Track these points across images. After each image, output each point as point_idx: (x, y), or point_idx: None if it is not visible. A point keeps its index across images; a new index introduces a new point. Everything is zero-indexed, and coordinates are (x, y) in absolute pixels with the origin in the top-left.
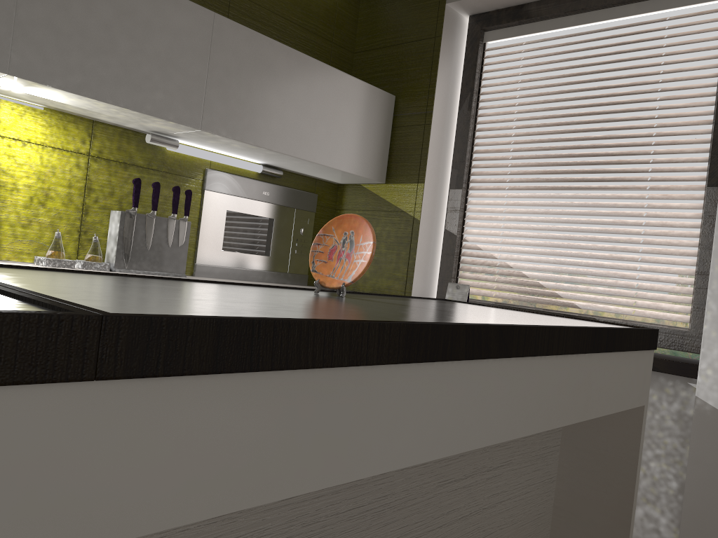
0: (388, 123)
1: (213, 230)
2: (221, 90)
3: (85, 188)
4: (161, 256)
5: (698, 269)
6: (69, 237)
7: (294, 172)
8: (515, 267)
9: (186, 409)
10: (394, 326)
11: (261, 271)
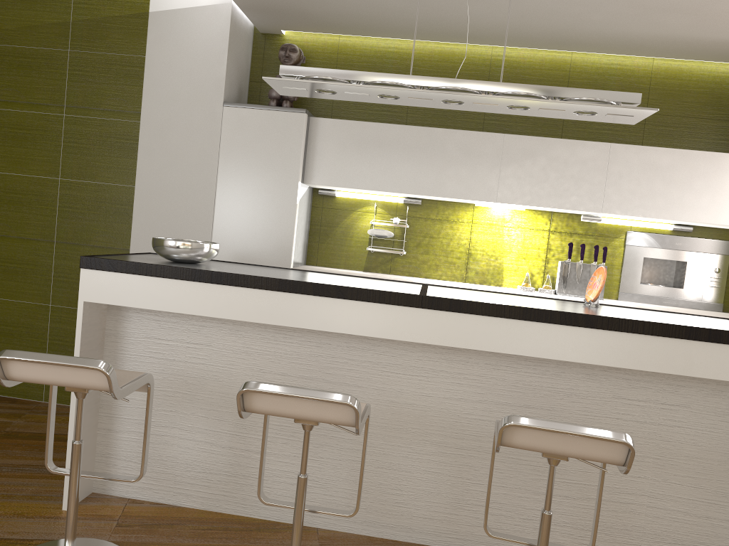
0: None
1: (632, 271)
2: (616, 187)
3: (547, 249)
4: (586, 286)
5: None
6: (538, 276)
7: (707, 226)
8: None
9: (442, 318)
10: (516, 307)
11: (674, 299)
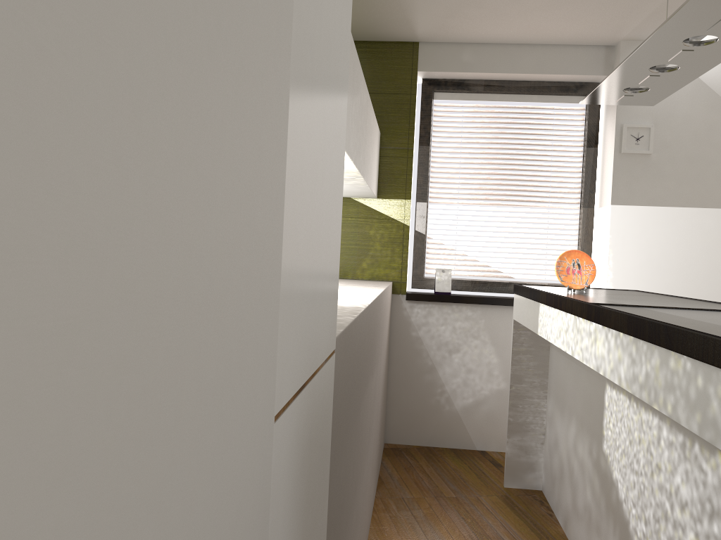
0: (379, 154)
1: None
2: (366, 147)
3: None
4: None
5: None
6: None
7: None
8: (469, 254)
9: None
10: None
11: None
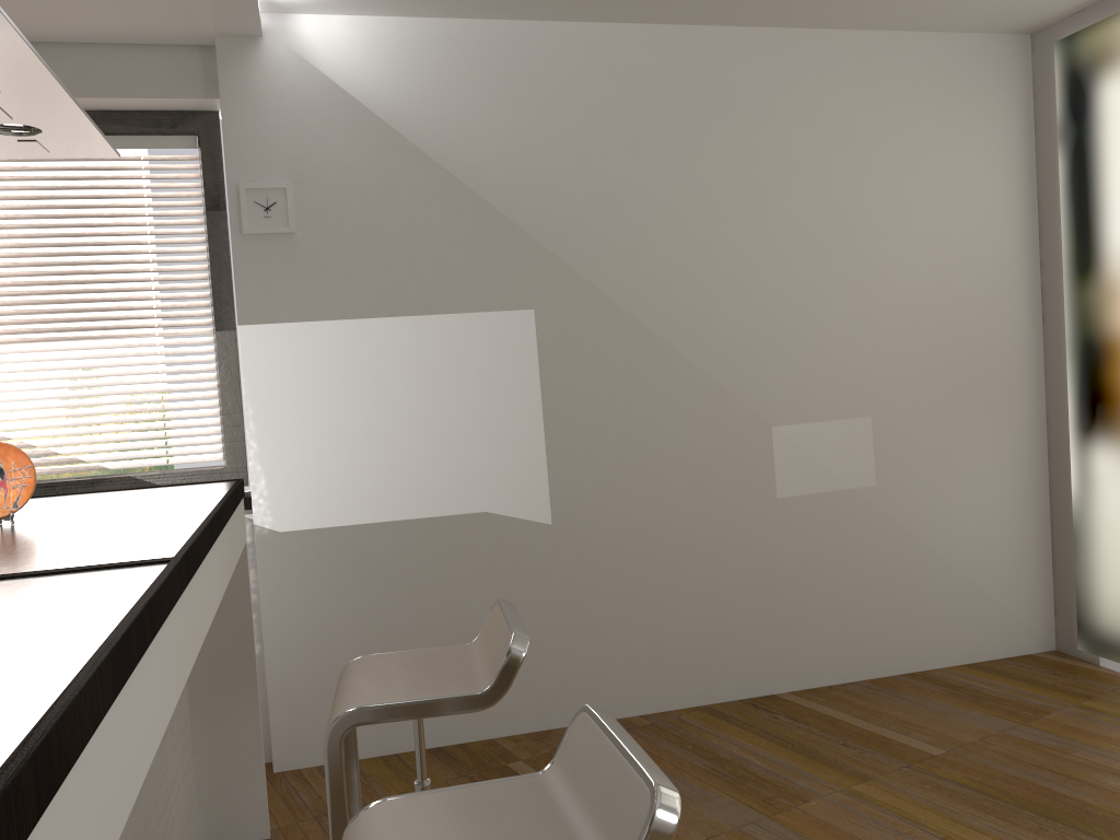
0: None
1: None
2: None
3: None
4: None
5: (222, 409)
6: None
7: None
8: (15, 437)
9: (191, 597)
10: (207, 528)
11: None
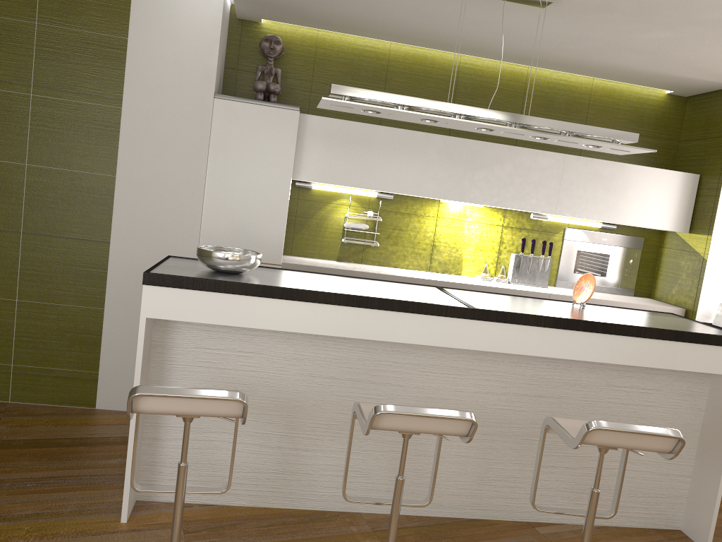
0: (692, 193)
1: (568, 262)
2: (567, 193)
3: (500, 242)
4: (534, 276)
5: None
6: (491, 265)
7: (626, 225)
8: None
9: (490, 328)
10: (550, 318)
11: (599, 285)
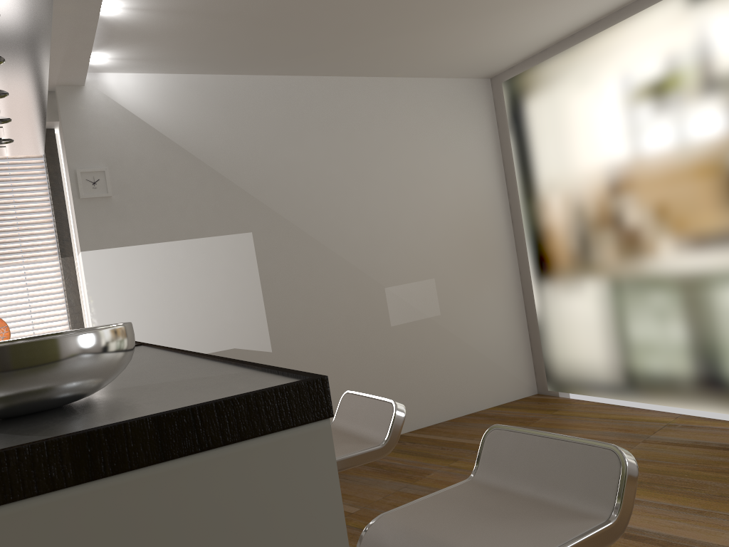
0: None
1: None
2: None
3: None
4: None
5: (68, 304)
6: None
7: None
8: None
9: None
10: None
11: None
